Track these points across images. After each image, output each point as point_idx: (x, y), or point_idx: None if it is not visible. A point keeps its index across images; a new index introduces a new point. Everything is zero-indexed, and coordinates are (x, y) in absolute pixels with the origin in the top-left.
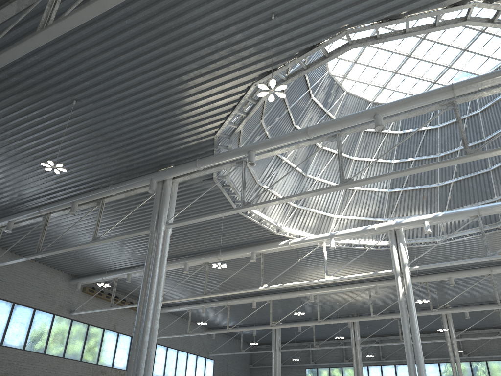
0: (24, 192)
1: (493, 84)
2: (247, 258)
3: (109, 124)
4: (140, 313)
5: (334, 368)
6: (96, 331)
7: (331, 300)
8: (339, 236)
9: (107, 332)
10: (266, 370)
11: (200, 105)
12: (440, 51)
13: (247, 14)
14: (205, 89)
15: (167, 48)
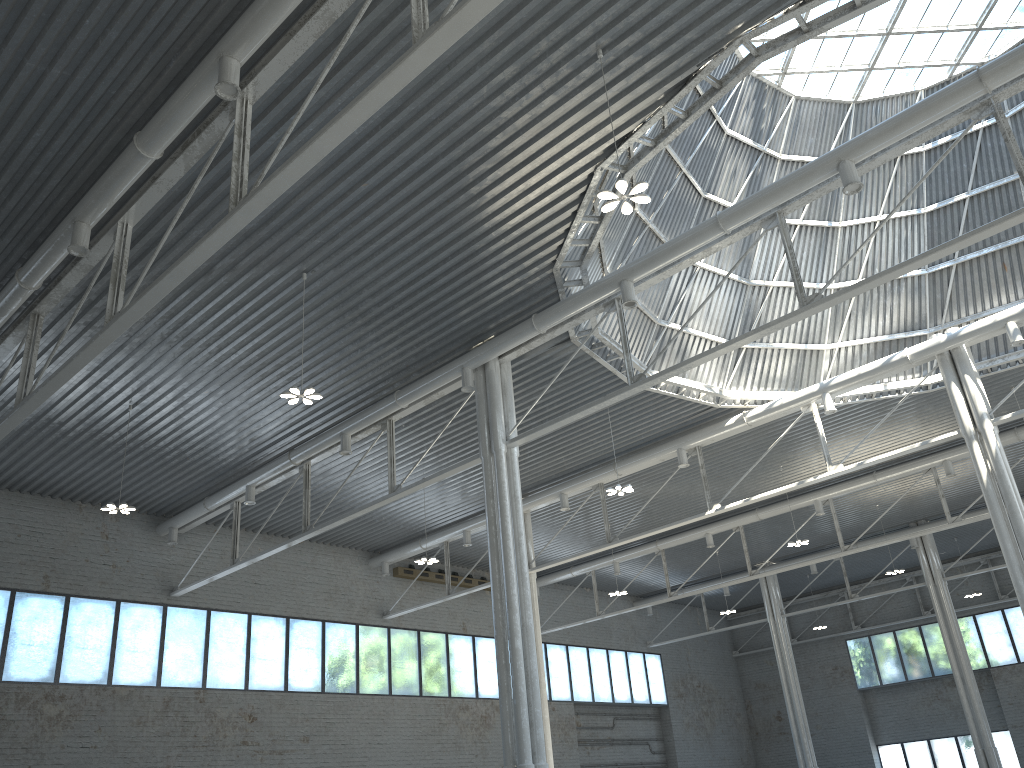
0: (260, 434)
1: None
2: (673, 460)
3: (369, 295)
4: (498, 604)
5: (904, 630)
6: (434, 639)
7: (863, 503)
8: (839, 387)
9: (454, 638)
10: (767, 657)
11: (514, 226)
12: None
13: (553, 61)
14: (515, 199)
15: (432, 153)
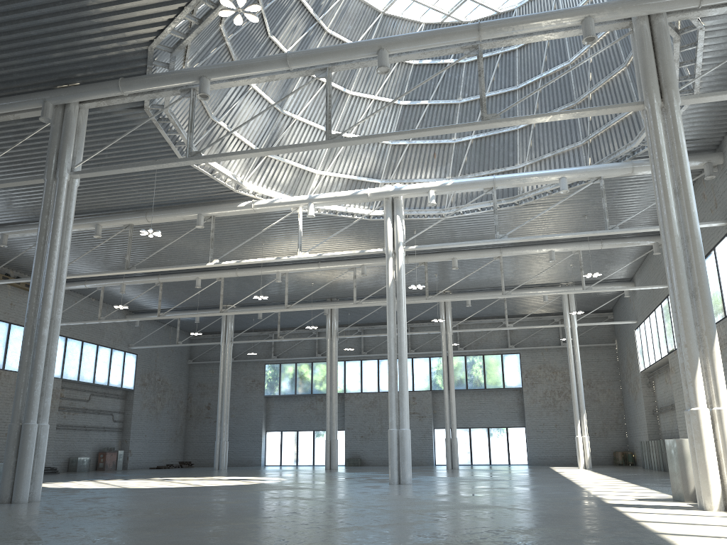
0: None
1: (526, 32)
2: (191, 221)
3: None
4: (34, 298)
5: (302, 364)
6: None
7: (305, 280)
8: (321, 201)
9: None
10: (211, 367)
11: None
12: None
13: None
14: None
15: None
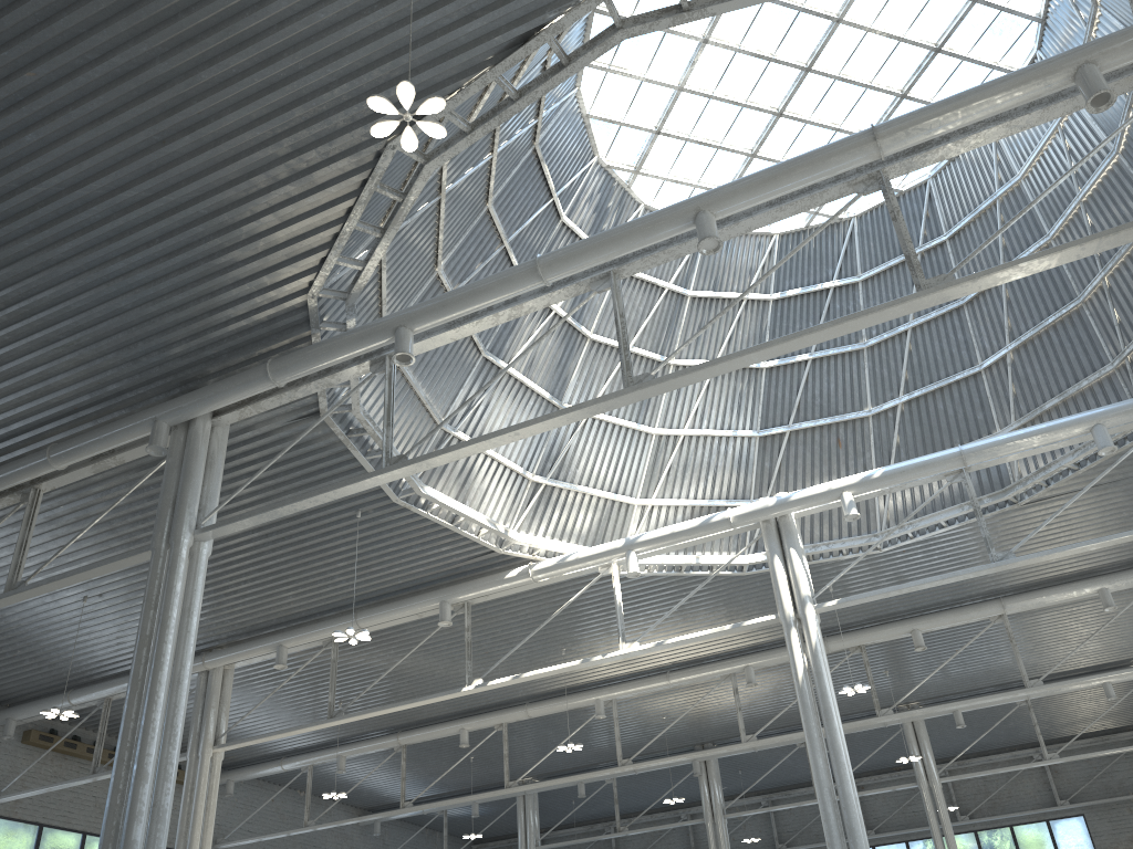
0: None
1: (968, 122)
2: (435, 620)
3: (25, 275)
4: (123, 767)
5: None
6: (63, 841)
7: (650, 712)
8: (648, 545)
9: (95, 842)
10: None
11: (260, 212)
12: (849, 101)
13: None
14: (265, 166)
15: (146, 49)
